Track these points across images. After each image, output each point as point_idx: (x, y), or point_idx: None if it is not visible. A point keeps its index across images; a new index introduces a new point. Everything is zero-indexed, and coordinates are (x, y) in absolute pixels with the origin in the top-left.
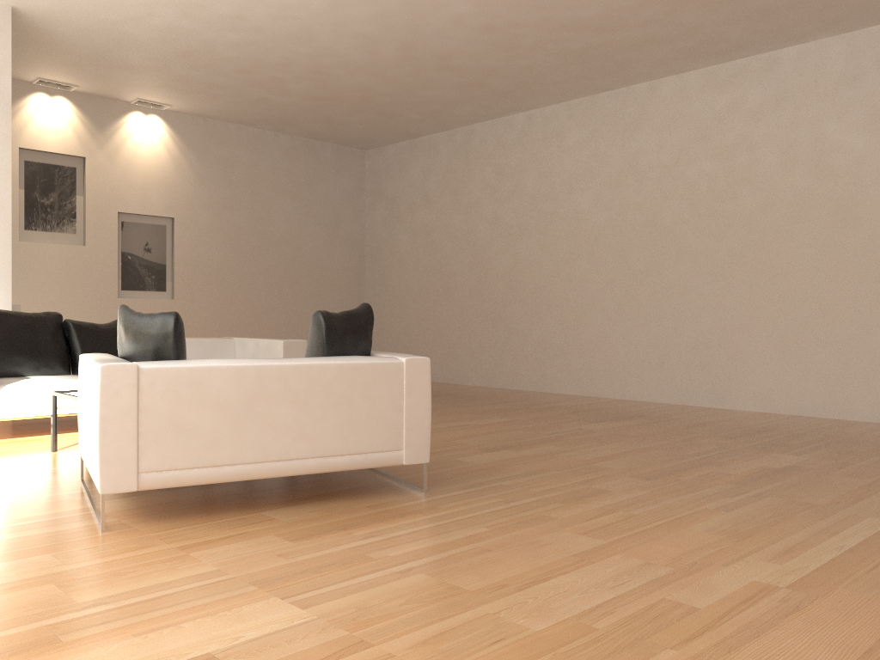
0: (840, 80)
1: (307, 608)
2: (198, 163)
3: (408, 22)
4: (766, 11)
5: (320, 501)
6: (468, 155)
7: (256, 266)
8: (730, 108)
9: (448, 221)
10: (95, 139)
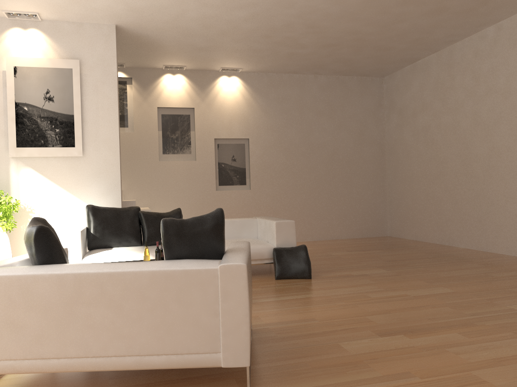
0: None
1: None
2: (263, 102)
3: None
4: None
5: None
6: (452, 68)
7: (304, 165)
8: None
9: (439, 121)
10: (199, 96)
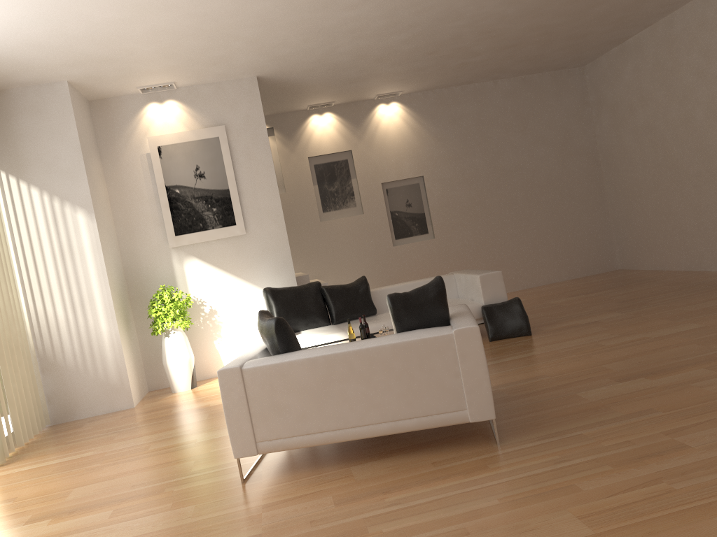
0: None
1: None
2: (434, 127)
3: None
4: None
5: (404, 454)
6: (673, 45)
7: (497, 197)
8: None
9: (665, 114)
10: (355, 135)
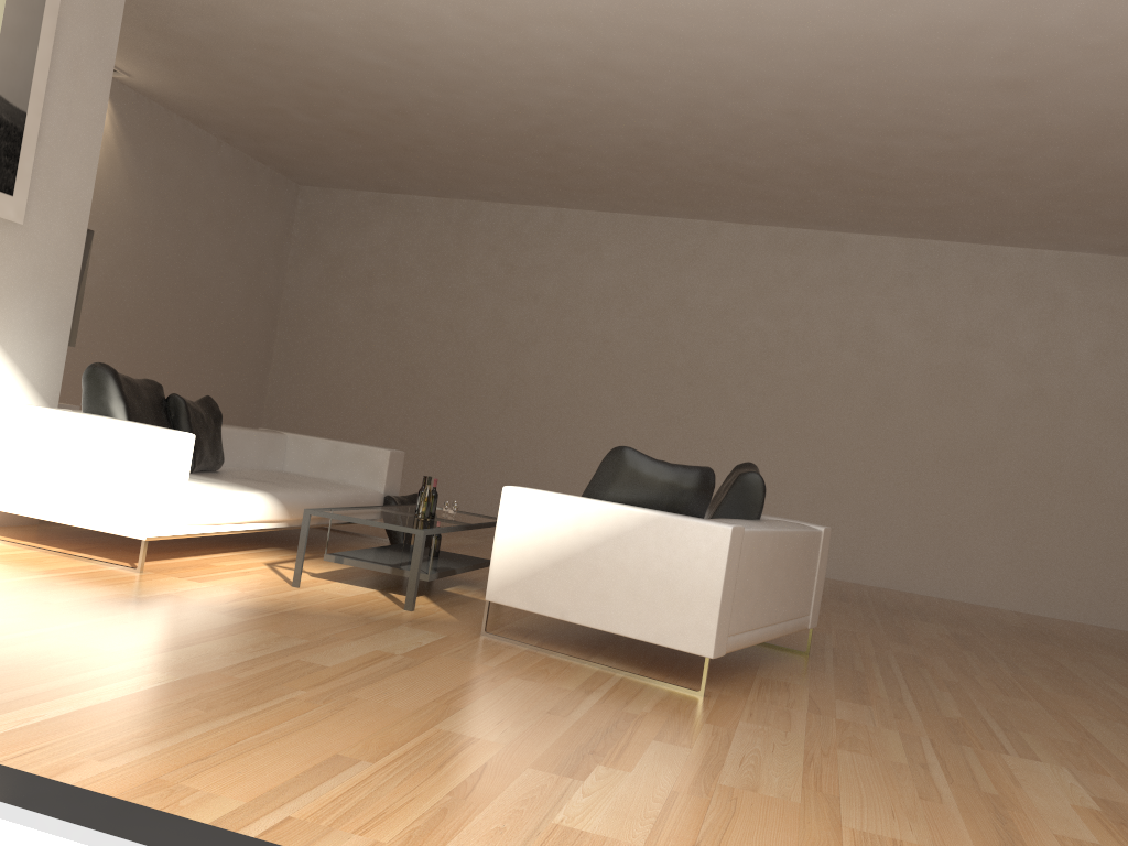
0: (897, 278)
1: (1042, 761)
2: (133, 161)
3: (587, 115)
4: (881, 208)
5: (762, 663)
6: (467, 236)
7: (170, 316)
8: (792, 273)
9: (424, 306)
10: None
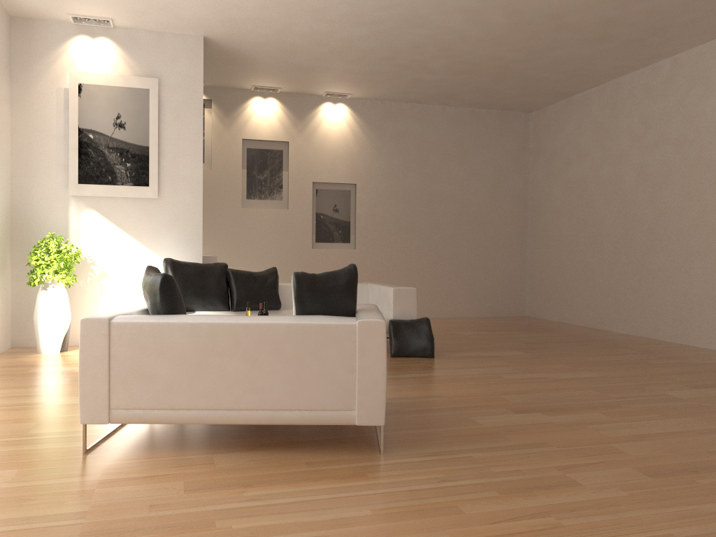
0: None
1: None
2: (376, 138)
3: None
4: None
5: (278, 449)
6: (616, 108)
7: (425, 221)
8: None
9: (597, 173)
10: (296, 127)
